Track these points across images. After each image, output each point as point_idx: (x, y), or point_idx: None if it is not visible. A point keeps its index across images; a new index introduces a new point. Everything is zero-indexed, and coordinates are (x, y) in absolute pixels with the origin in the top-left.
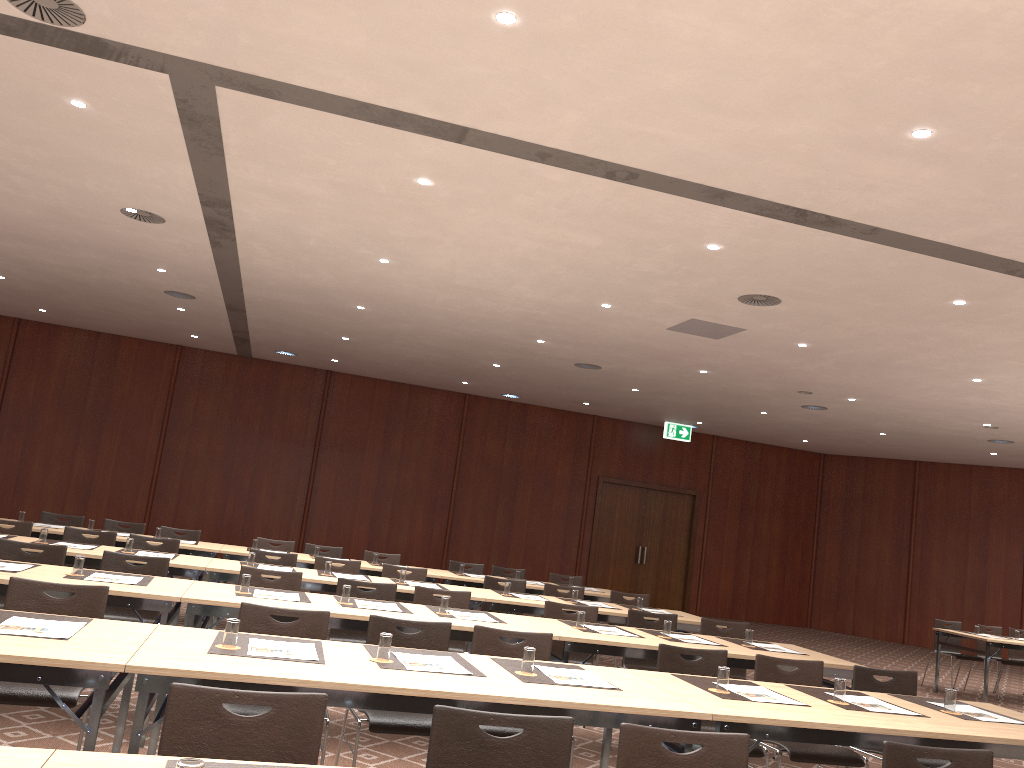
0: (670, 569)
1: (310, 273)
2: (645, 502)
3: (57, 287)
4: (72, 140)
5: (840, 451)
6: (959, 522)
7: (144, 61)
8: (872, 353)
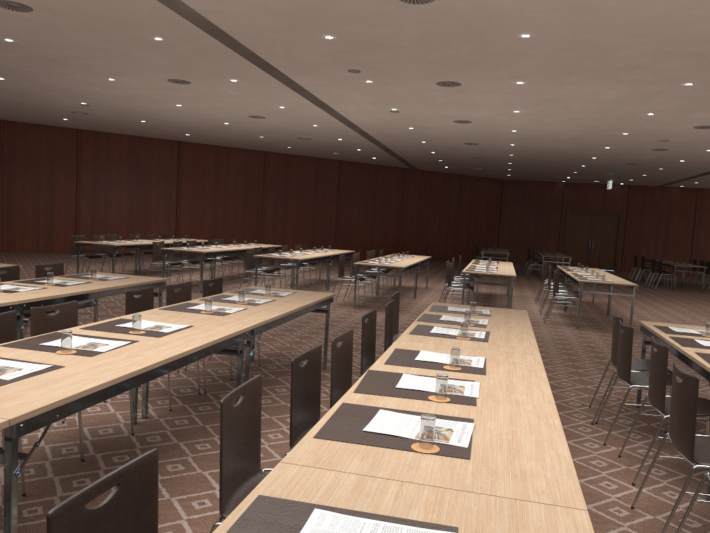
0: None
1: None
2: None
3: None
4: None
5: None
6: (34, 165)
7: None
8: (60, 54)
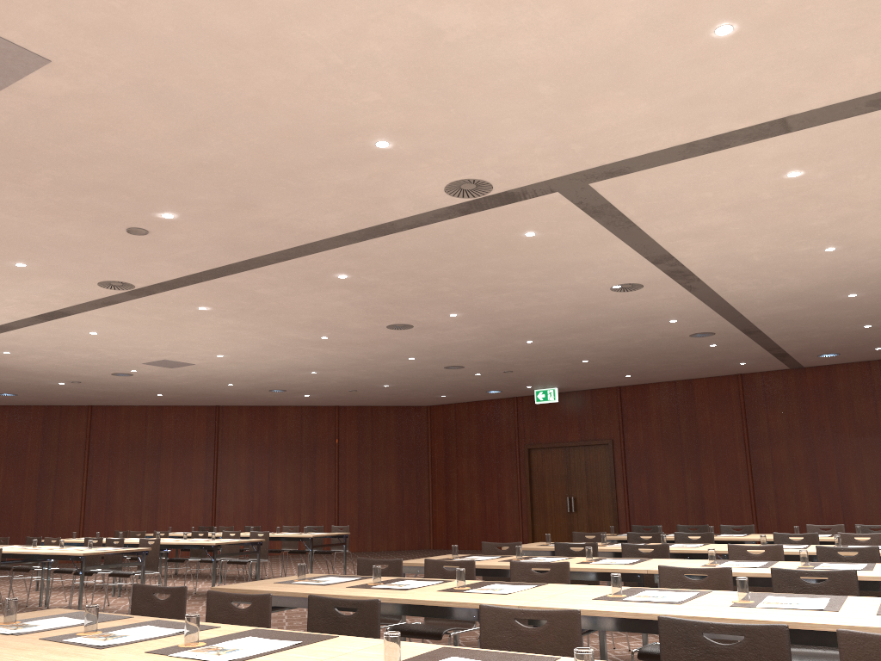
0: None
1: (779, 282)
2: None
3: (621, 356)
4: (546, 257)
5: None
6: None
7: (538, 191)
8: None
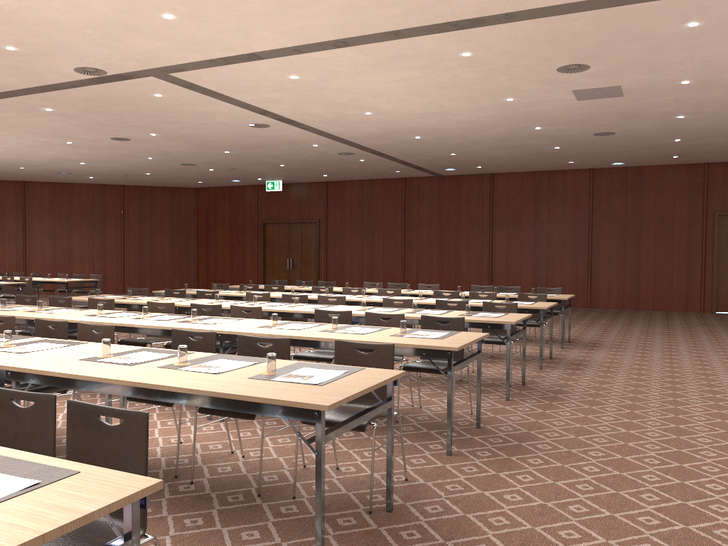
0: None
1: (360, 128)
2: None
3: (305, 164)
4: (183, 107)
5: None
6: None
7: (139, 75)
8: None
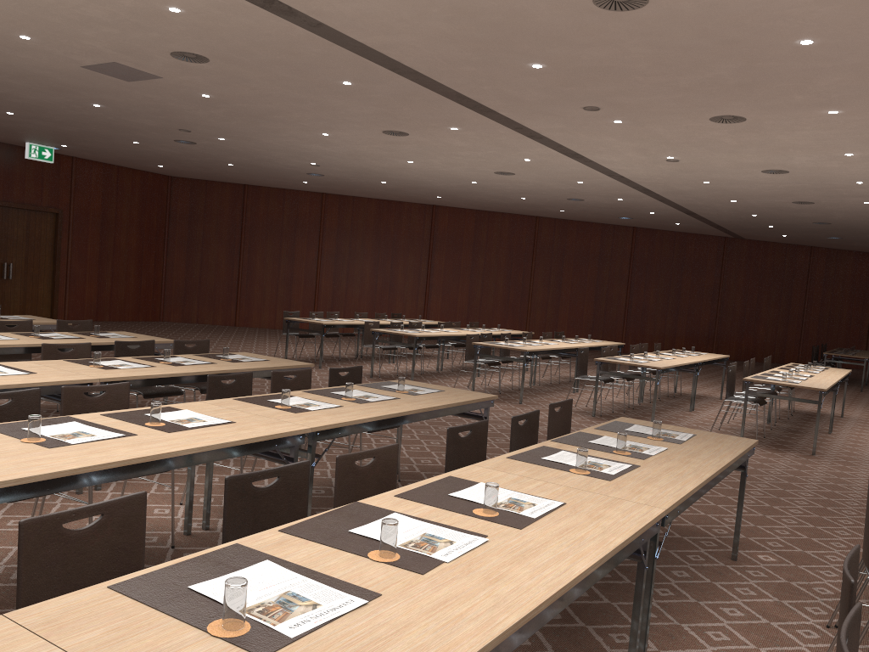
0: (37, 282)
1: None
2: (8, 220)
3: None
4: None
5: (187, 175)
6: (276, 233)
7: None
8: (260, 108)
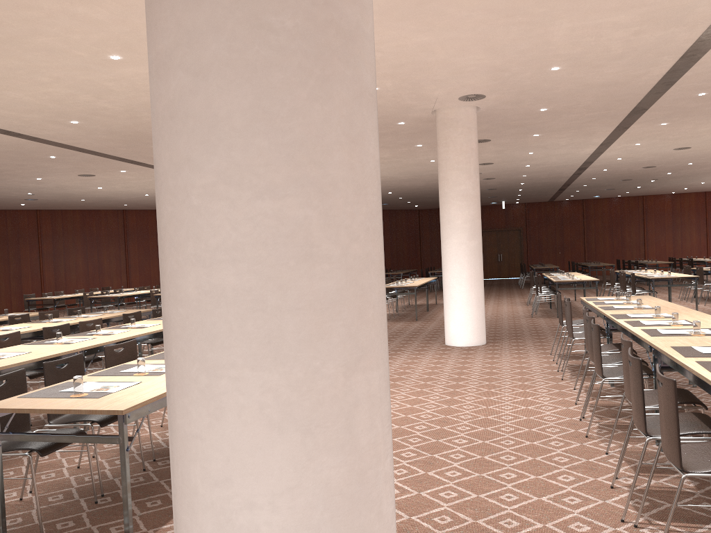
0: None
1: None
2: None
3: None
4: None
5: None
6: (3, 242)
7: None
8: None
